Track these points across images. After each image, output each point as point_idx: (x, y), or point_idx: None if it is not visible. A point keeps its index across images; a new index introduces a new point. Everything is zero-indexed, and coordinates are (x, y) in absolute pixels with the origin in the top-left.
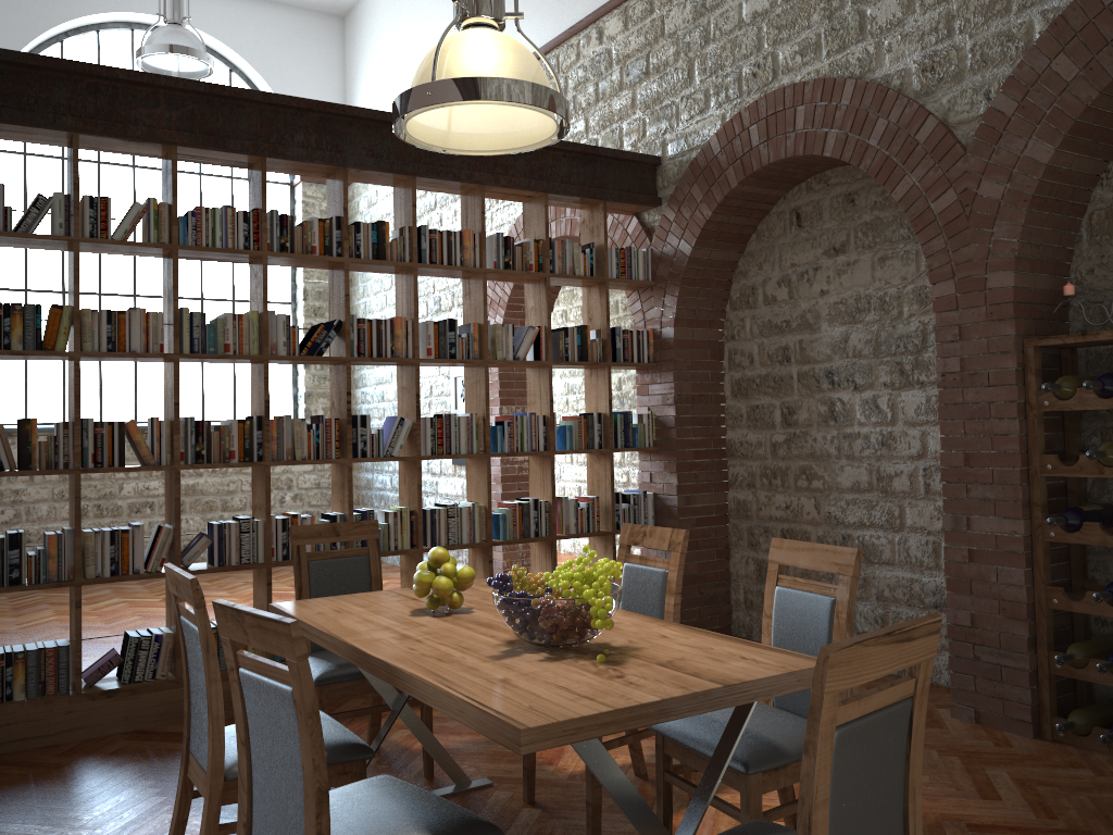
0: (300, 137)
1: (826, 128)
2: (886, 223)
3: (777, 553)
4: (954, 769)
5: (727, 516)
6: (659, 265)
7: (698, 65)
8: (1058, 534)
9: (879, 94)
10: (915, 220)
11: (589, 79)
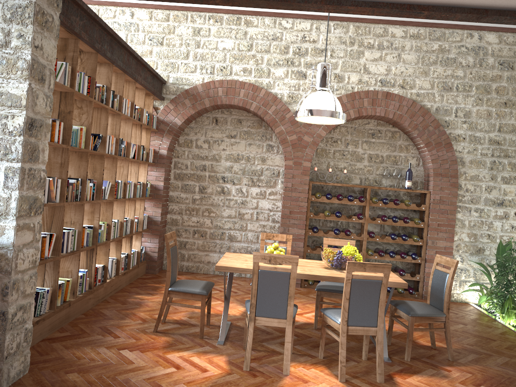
0: (106, 46)
1: (252, 101)
2: (253, 133)
3: (327, 242)
4: (304, 296)
5: (166, 224)
6: (161, 124)
7: (192, 54)
8: (311, 233)
9: (274, 98)
10: (282, 140)
11: (122, 30)
